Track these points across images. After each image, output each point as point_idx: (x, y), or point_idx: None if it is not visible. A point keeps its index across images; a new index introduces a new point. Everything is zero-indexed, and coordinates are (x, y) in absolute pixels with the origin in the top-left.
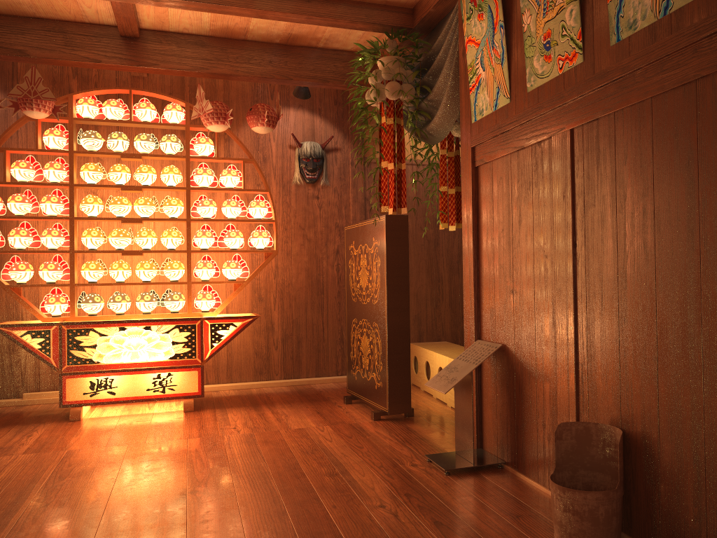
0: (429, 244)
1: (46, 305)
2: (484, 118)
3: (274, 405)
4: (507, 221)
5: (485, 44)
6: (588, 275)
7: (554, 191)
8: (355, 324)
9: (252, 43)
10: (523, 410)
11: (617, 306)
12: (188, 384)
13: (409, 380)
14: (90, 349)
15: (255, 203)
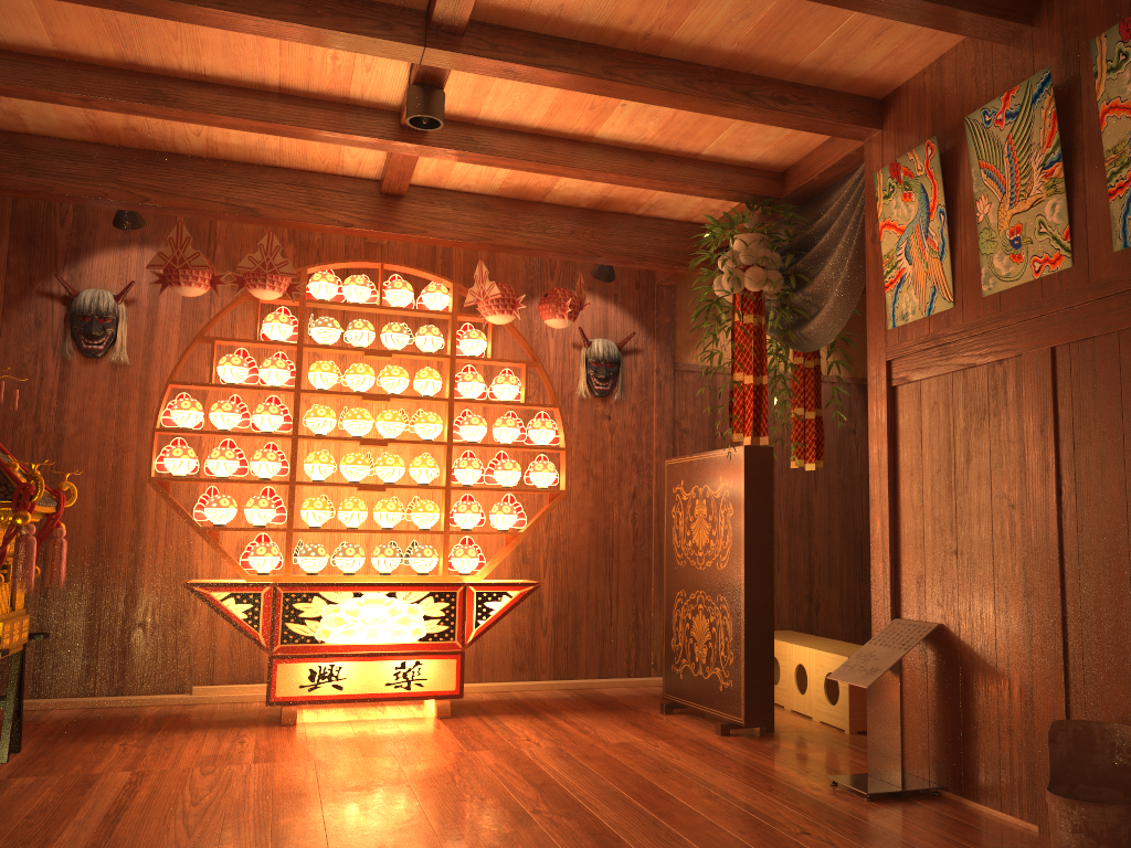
0: None
1: (253, 557)
2: (910, 325)
3: (562, 713)
4: (946, 459)
5: (914, 231)
6: (1081, 531)
7: (1025, 423)
8: (682, 599)
9: (549, 206)
10: (974, 713)
11: (1127, 570)
12: (442, 679)
13: (773, 679)
14: (313, 622)
15: (540, 423)
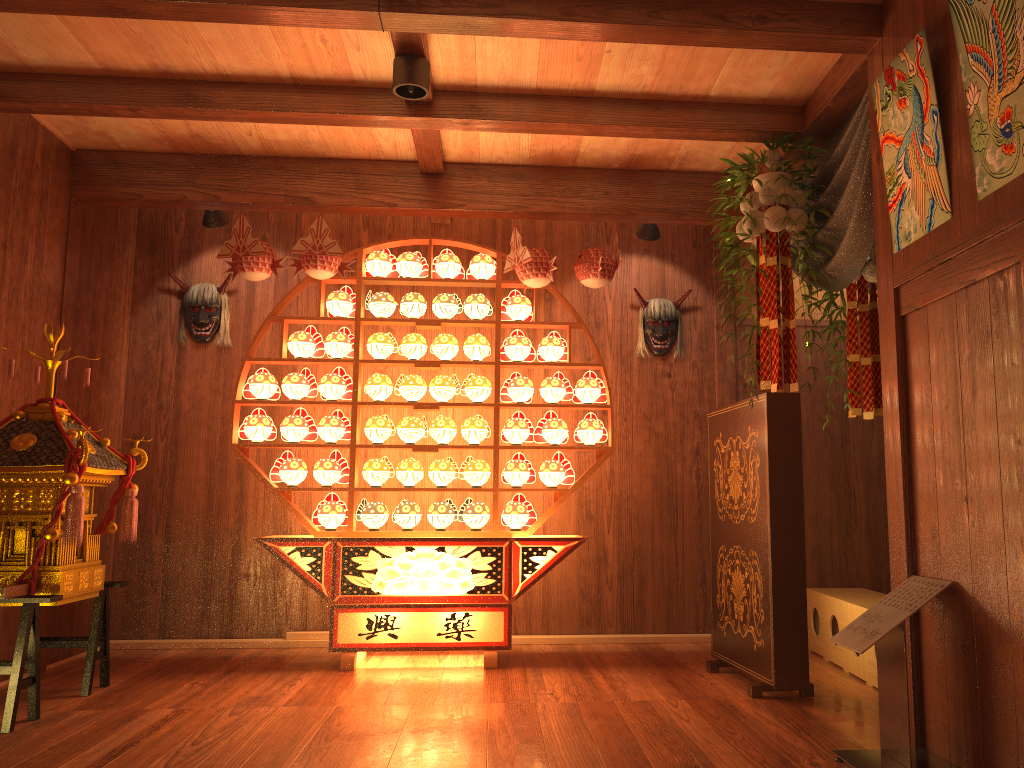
0: (833, 441)
1: (319, 514)
2: (913, 245)
3: (607, 667)
4: (953, 393)
5: (910, 140)
6: None
7: None
8: (723, 554)
9: (583, 170)
10: (991, 687)
11: None
12: (491, 630)
13: (806, 639)
14: (369, 574)
15: (584, 382)
